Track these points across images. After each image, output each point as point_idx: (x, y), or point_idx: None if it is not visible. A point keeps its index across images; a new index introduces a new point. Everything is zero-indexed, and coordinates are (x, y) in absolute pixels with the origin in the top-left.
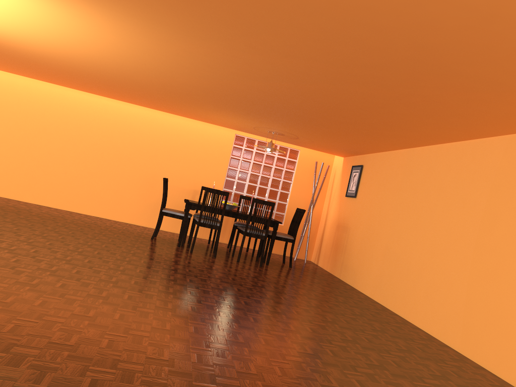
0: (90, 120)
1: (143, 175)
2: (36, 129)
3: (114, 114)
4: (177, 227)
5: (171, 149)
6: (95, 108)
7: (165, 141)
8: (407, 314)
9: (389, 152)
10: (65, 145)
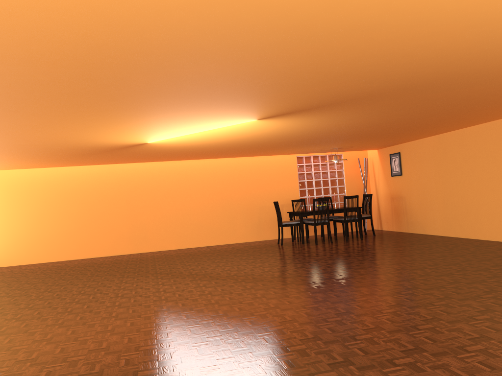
0: (197, 178)
1: (244, 205)
2: (162, 196)
3: (211, 168)
4: (277, 234)
5: (257, 181)
6: (198, 168)
7: (251, 177)
8: (477, 236)
9: (421, 140)
10: (185, 201)
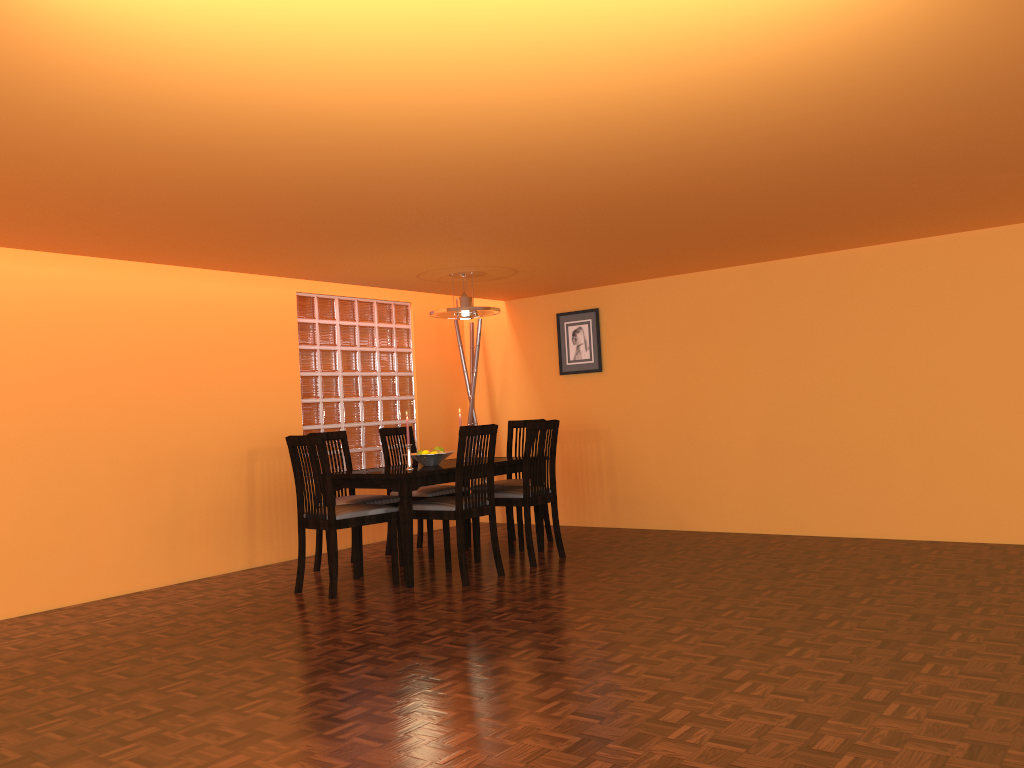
0: None
1: (124, 451)
2: None
3: None
4: (234, 556)
5: (172, 364)
6: None
7: (153, 346)
8: (882, 530)
9: (687, 276)
10: None
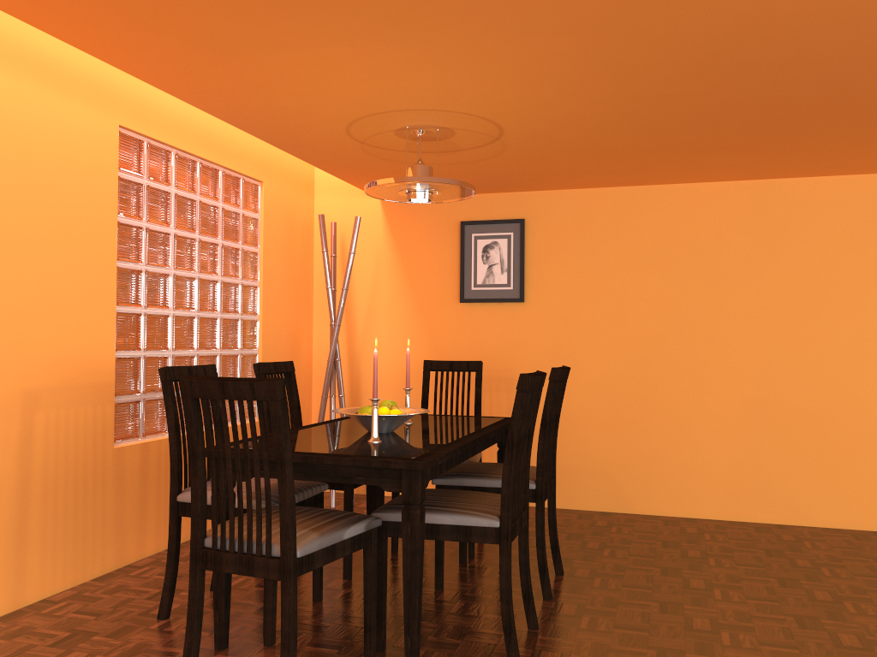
0: None
1: None
2: None
3: None
4: None
5: None
6: None
7: None
8: None
9: (657, 189)
10: None
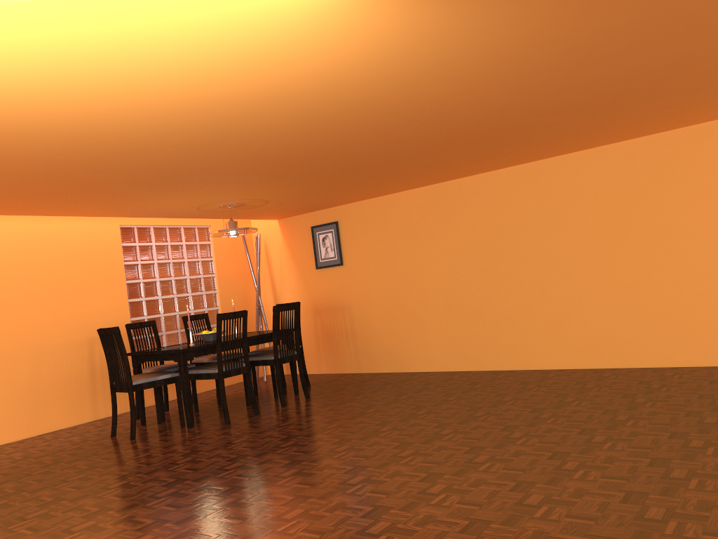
0: None
1: None
2: None
3: None
4: (82, 413)
5: (25, 282)
6: None
7: (9, 271)
8: (528, 363)
9: (392, 196)
10: None
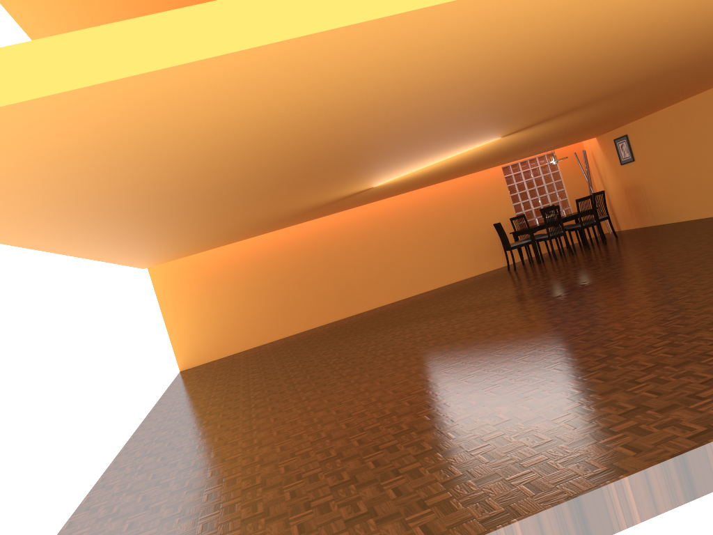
0: (395, 217)
1: (454, 237)
2: (362, 246)
3: (408, 203)
4: (499, 262)
5: (462, 206)
6: (393, 206)
7: (455, 202)
8: None
9: (652, 115)
10: (389, 247)
